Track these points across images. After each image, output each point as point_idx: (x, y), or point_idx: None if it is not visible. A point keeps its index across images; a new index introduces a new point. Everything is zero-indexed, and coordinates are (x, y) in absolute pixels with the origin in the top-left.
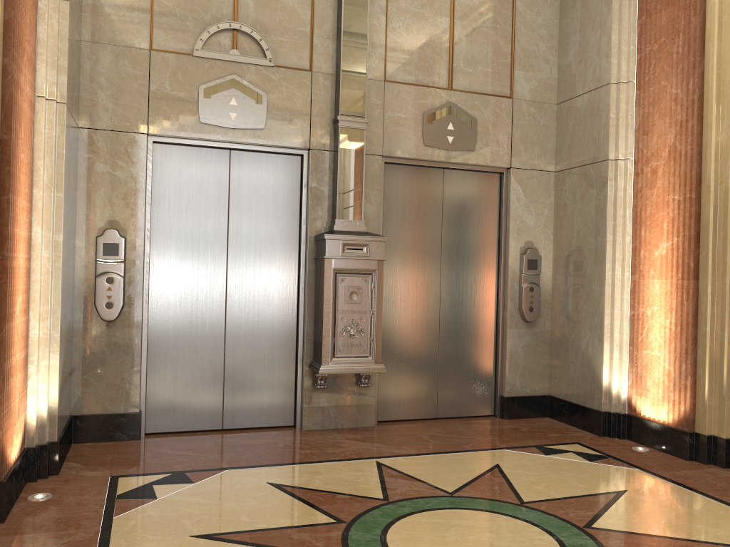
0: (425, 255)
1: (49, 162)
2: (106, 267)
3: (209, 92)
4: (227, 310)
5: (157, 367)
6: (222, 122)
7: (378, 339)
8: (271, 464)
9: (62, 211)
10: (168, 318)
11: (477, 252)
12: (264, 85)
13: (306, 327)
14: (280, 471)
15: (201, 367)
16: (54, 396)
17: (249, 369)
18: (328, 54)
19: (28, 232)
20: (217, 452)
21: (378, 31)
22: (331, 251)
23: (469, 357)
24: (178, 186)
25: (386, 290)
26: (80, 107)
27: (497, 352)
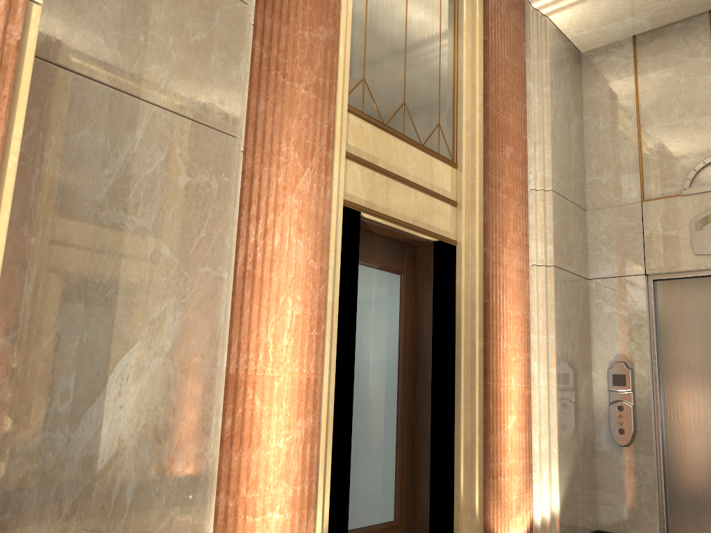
0: None
1: (541, 312)
2: (617, 396)
3: (700, 224)
4: None
5: (676, 497)
6: None
7: None
8: None
9: (554, 349)
10: (684, 448)
11: None
12: None
13: None
14: None
15: None
16: (555, 503)
17: None
18: None
19: (524, 367)
20: None
21: None
22: None
23: None
24: (682, 318)
25: None
26: (589, 263)
27: None
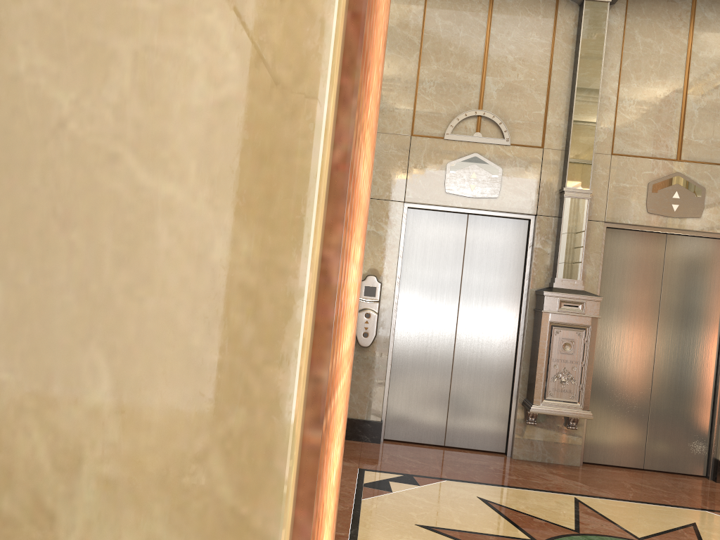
0: (641, 314)
1: None
2: (365, 305)
3: (454, 168)
4: (455, 347)
5: (396, 387)
6: (463, 192)
7: (587, 388)
8: (481, 482)
9: None
10: (408, 349)
11: (697, 315)
12: (500, 161)
13: (522, 369)
14: (488, 490)
15: (431, 391)
16: None
17: (470, 398)
18: (559, 132)
19: None
20: (438, 464)
21: (608, 110)
22: (548, 306)
23: (682, 416)
24: (424, 243)
25: (600, 344)
26: None
27: (713, 415)
